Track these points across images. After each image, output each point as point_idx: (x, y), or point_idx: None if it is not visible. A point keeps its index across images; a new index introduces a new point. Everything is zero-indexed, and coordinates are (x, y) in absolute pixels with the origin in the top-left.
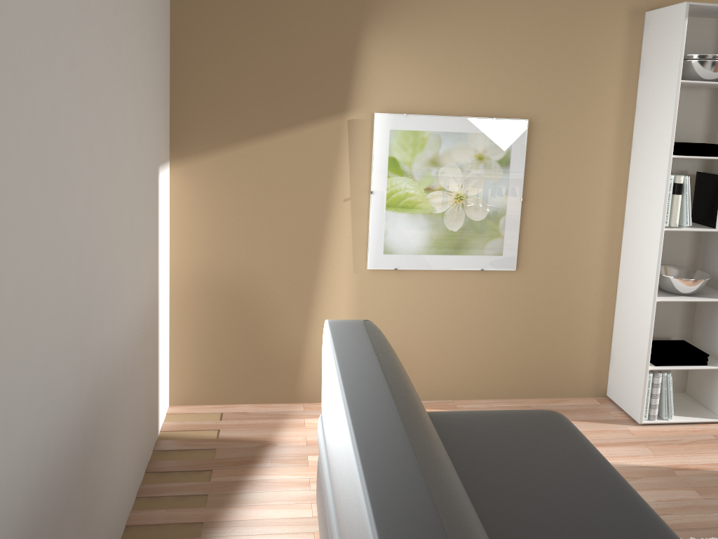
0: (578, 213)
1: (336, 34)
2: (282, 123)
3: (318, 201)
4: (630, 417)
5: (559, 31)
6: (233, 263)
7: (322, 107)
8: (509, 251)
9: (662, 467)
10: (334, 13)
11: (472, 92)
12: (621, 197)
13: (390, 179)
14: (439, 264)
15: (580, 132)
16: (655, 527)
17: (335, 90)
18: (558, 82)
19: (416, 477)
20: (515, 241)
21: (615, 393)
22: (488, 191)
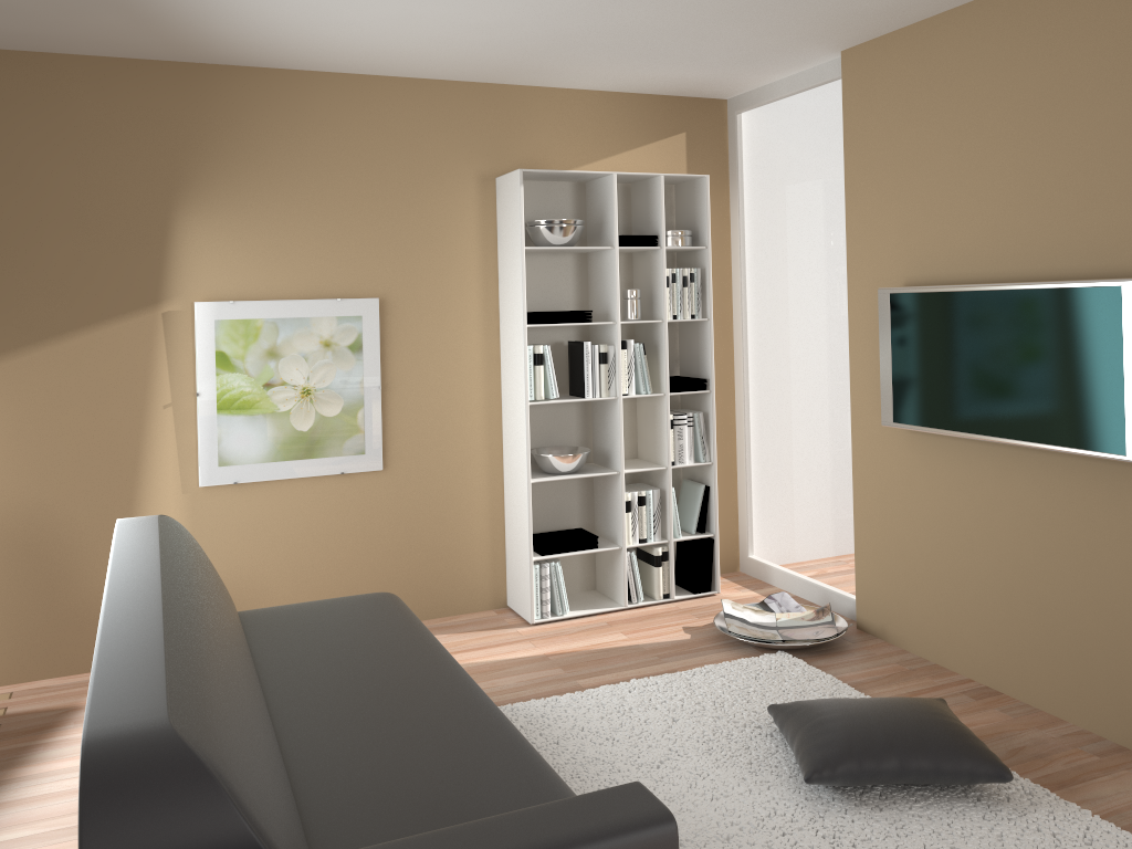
0: (449, 398)
1: (140, 215)
2: (79, 321)
3: (131, 410)
4: (524, 621)
5: (405, 202)
6: (21, 497)
7: (129, 300)
8: (372, 448)
9: (537, 656)
10: (136, 193)
11: (312, 272)
12: (495, 376)
13: (220, 377)
14: (290, 471)
15: (440, 308)
16: (428, 647)
17: (144, 279)
18: (409, 256)
19: (154, 586)
20: (378, 435)
21: (513, 598)
22: (340, 382)
